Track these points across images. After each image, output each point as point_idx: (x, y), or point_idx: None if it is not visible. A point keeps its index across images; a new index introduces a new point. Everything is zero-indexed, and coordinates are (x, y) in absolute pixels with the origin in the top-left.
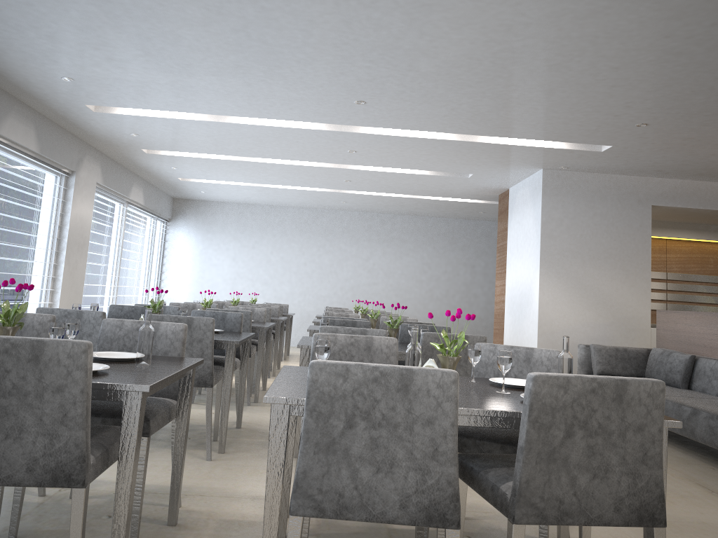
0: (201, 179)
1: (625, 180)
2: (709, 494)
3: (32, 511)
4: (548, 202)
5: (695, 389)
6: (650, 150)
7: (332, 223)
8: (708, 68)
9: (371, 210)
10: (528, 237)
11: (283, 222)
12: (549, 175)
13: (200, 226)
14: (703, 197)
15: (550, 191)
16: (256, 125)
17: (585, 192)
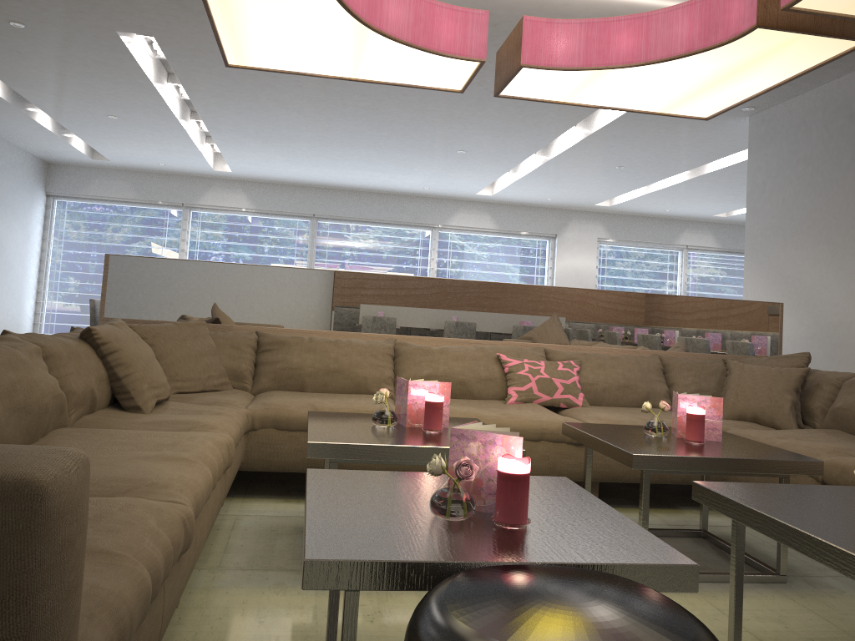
0: (737, 211)
1: (833, 88)
2: None
3: None
4: (753, 163)
5: None
6: None
7: None
8: None
9: None
10: None
11: None
12: (754, 123)
13: None
14: None
15: (755, 146)
16: (525, 176)
17: (787, 131)
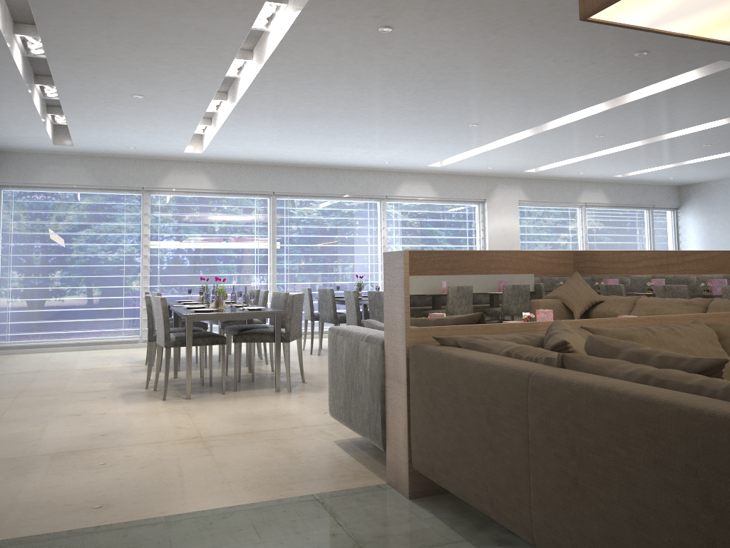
0: (635, 172)
1: None
2: None
3: (243, 359)
4: None
5: None
6: None
7: None
8: (481, 42)
9: None
10: None
11: None
12: None
13: (704, 208)
14: None
15: None
16: (499, 147)
17: None
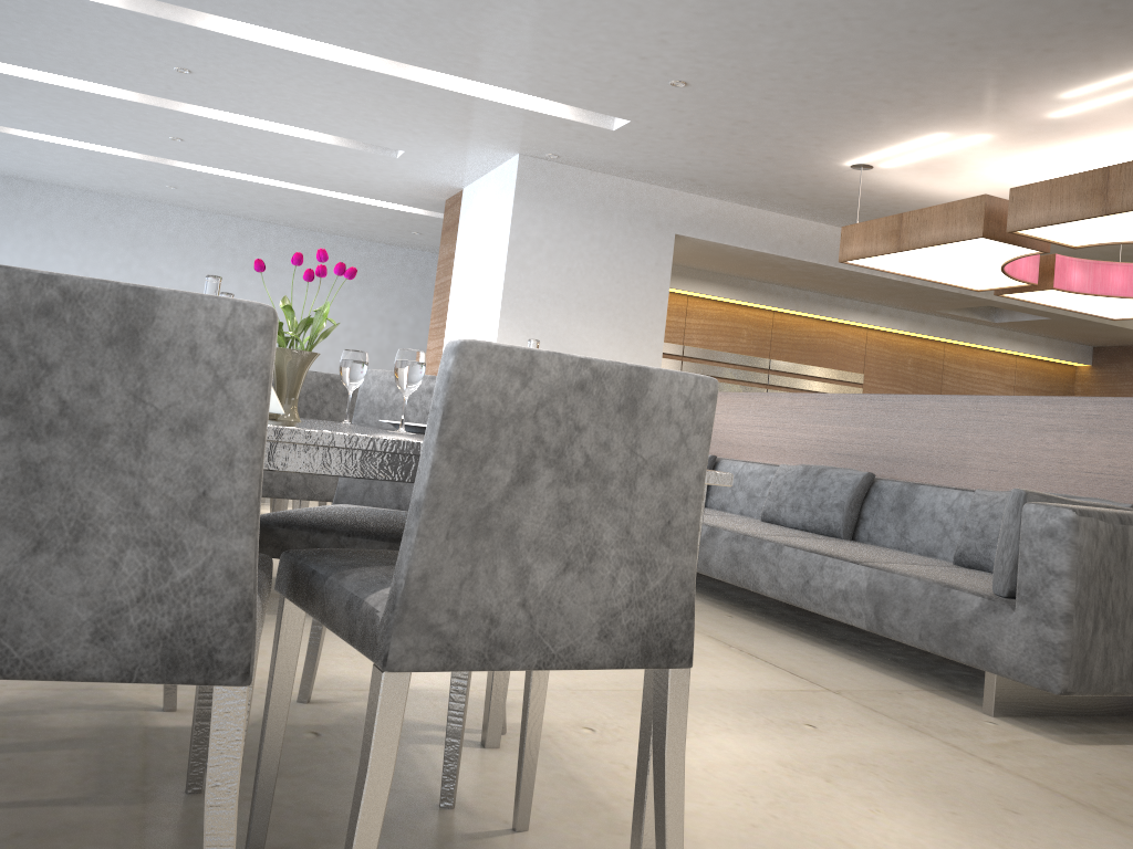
0: None
1: (641, 190)
2: (726, 650)
3: None
4: (523, 211)
5: (711, 507)
6: (684, 137)
7: (147, 225)
8: None
9: (225, 210)
10: (486, 267)
11: (49, 214)
12: (529, 166)
13: None
14: (747, 230)
15: (528, 193)
16: None
17: (581, 201)
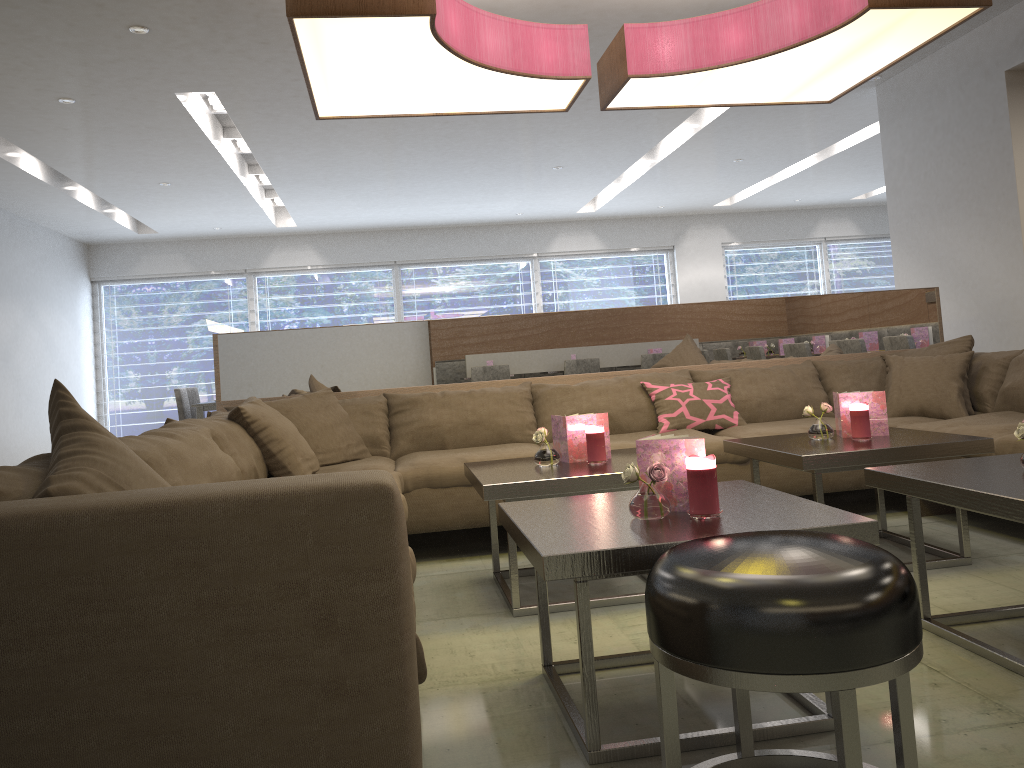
0: (878, 191)
1: (963, 45)
2: None
3: None
4: (887, 137)
5: None
6: None
7: None
8: None
9: None
10: None
11: None
12: (882, 93)
13: None
14: None
15: (886, 118)
16: (631, 185)
17: (920, 97)
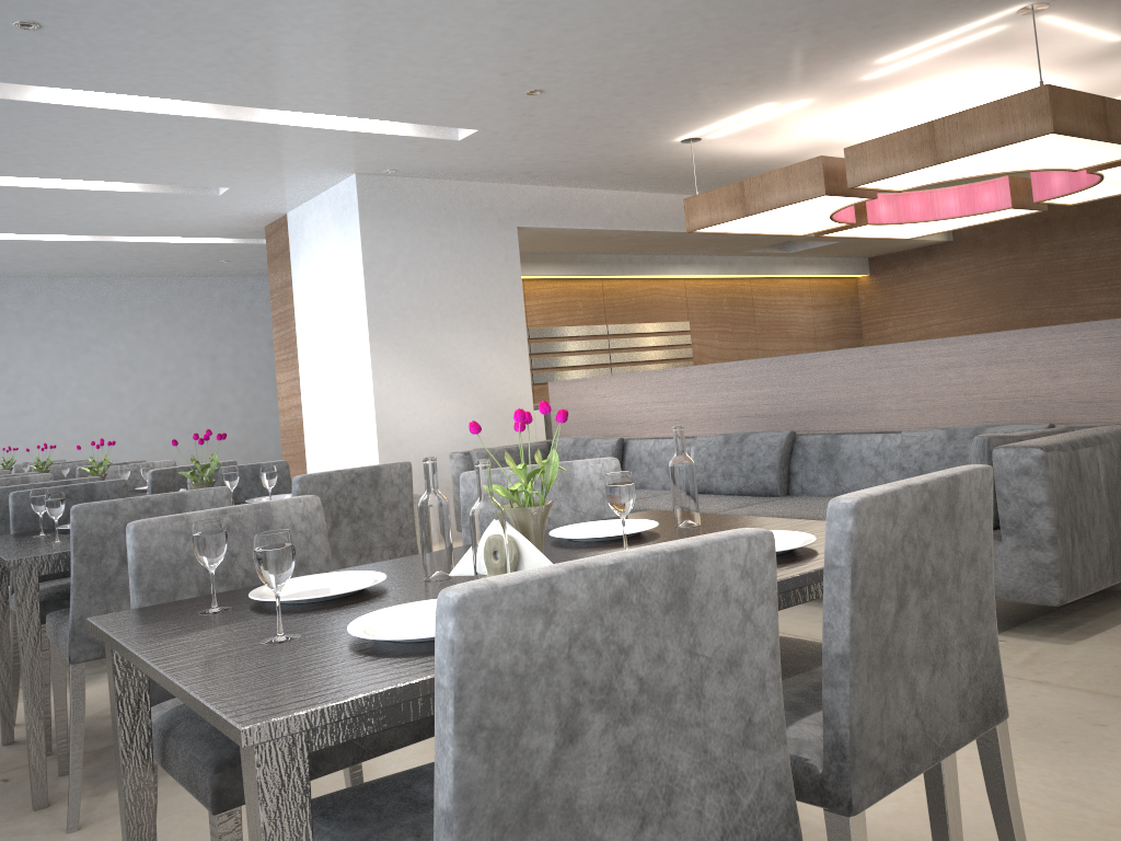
0: None
1: (478, 189)
2: None
3: None
4: (371, 230)
5: None
6: (529, 137)
7: None
8: None
9: (2, 273)
10: (339, 293)
11: None
12: (367, 184)
13: None
14: (580, 211)
15: (372, 211)
16: None
17: (424, 210)
